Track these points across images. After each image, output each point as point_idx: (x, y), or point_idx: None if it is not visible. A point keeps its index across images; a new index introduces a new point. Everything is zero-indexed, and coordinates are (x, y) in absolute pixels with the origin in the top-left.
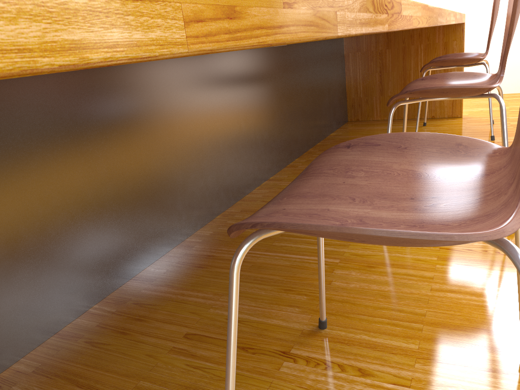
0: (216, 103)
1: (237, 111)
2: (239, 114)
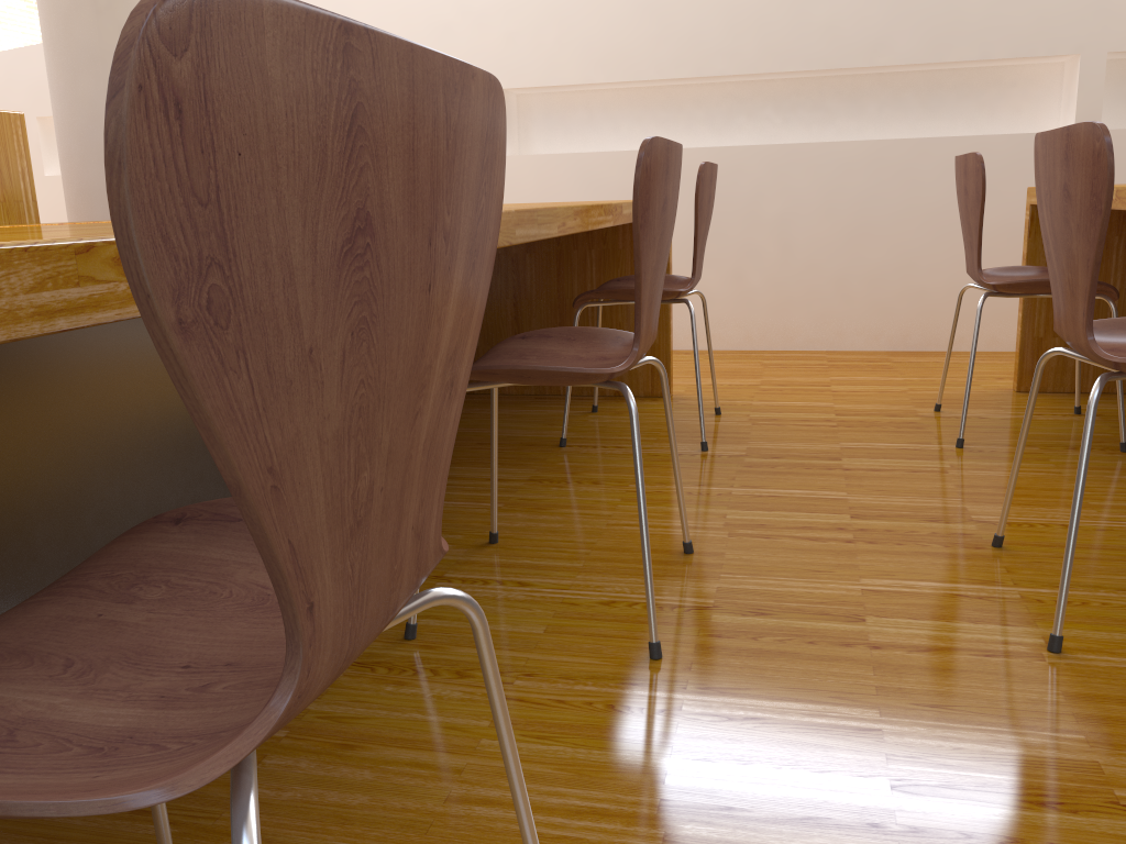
0: (73, 364)
1: (135, 381)
2: (141, 386)
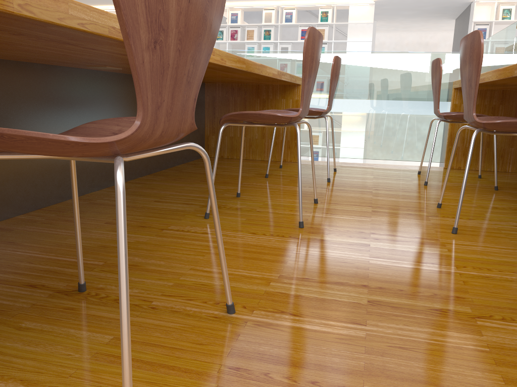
0: None
1: None
2: None
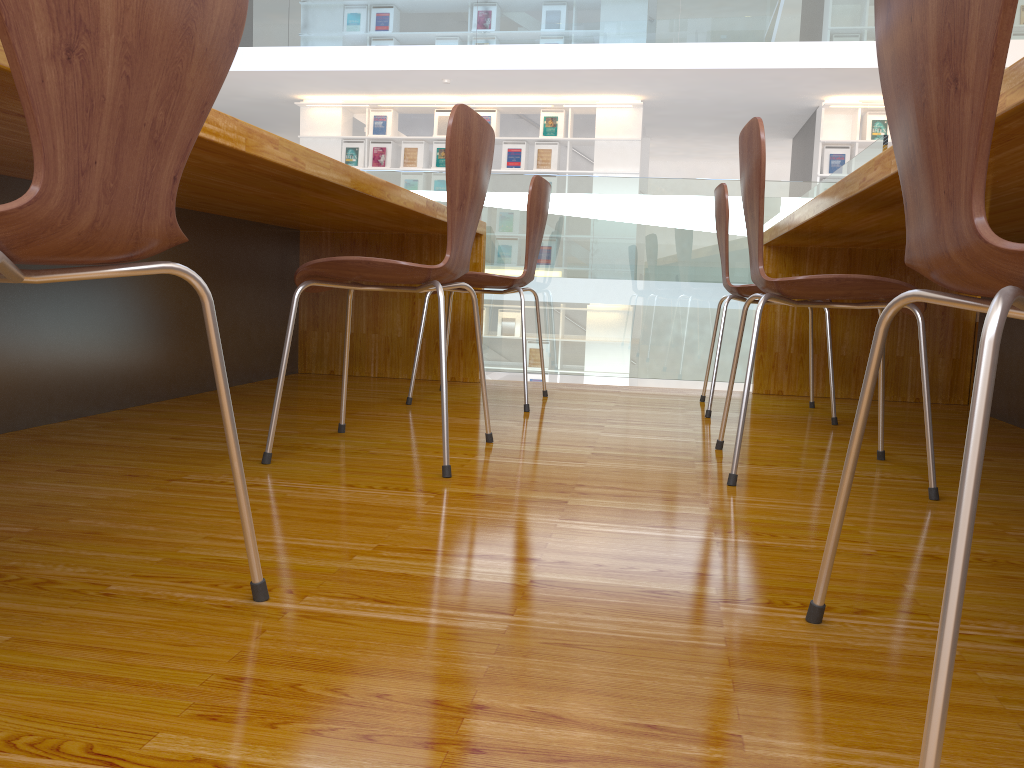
0: None
1: None
2: None
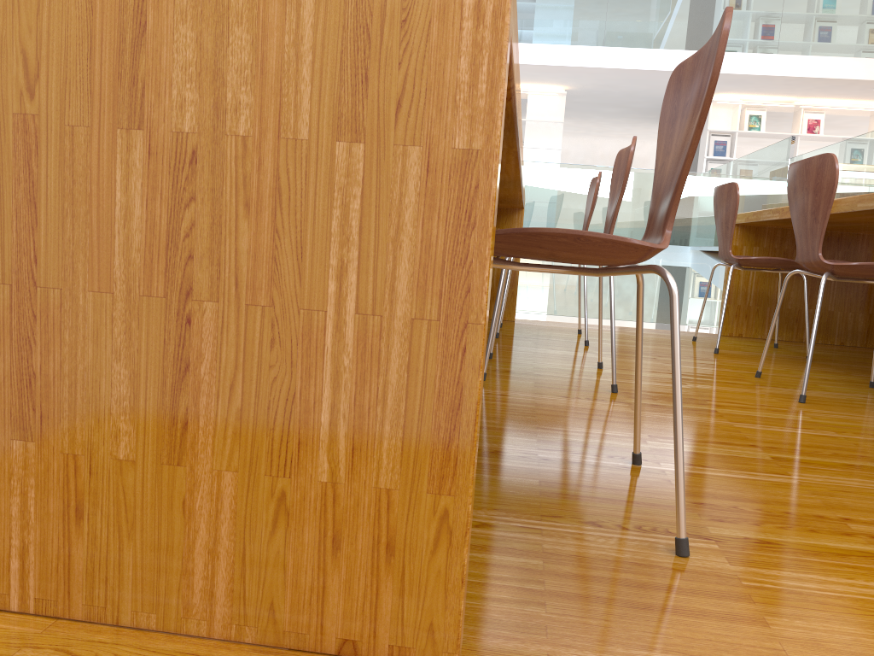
0: None
1: None
2: None
